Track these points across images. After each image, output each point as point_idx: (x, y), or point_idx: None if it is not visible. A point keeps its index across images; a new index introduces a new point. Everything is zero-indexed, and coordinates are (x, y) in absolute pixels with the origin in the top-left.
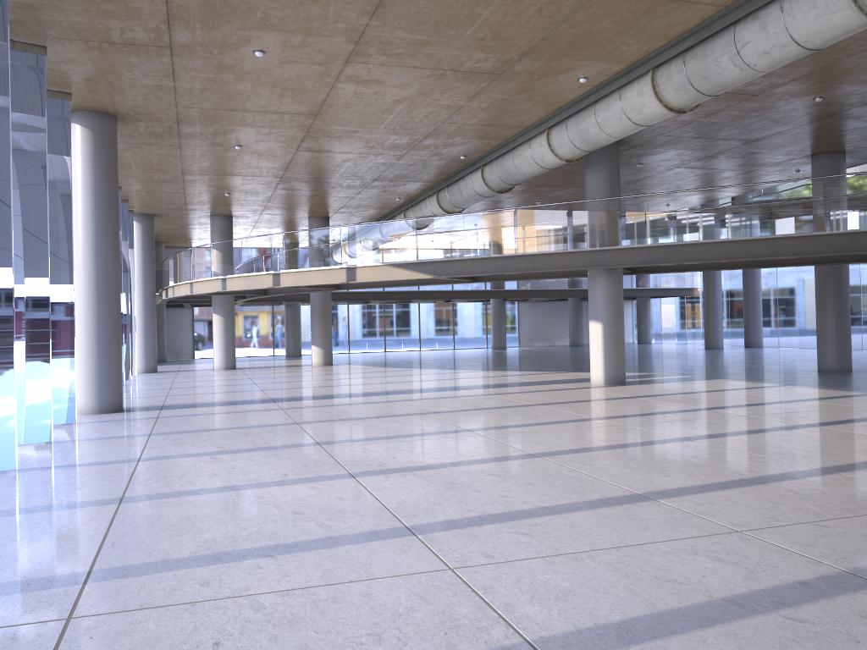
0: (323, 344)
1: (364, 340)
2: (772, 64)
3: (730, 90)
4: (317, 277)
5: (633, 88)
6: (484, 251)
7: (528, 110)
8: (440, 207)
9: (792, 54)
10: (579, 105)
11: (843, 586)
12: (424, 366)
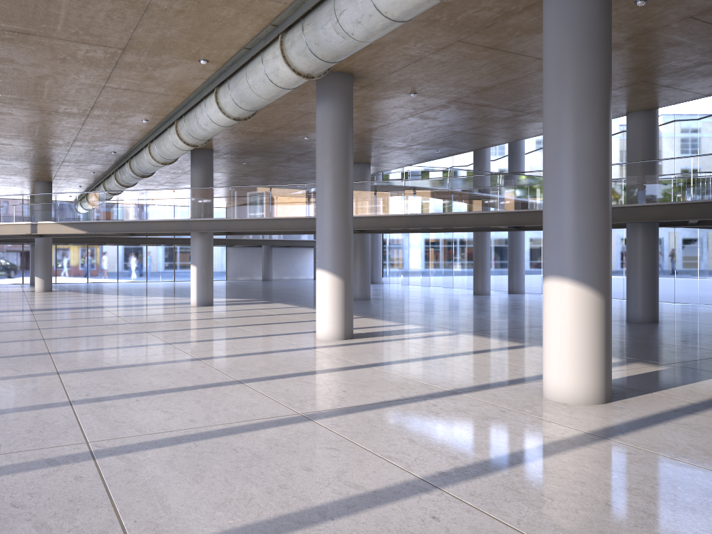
0: (43, 275)
1: (122, 273)
2: (213, 130)
3: (246, 131)
4: (11, 229)
5: (172, 129)
6: (119, 217)
7: (129, 132)
8: (117, 182)
9: (217, 127)
10: (156, 132)
11: (42, 375)
12: (117, 293)
